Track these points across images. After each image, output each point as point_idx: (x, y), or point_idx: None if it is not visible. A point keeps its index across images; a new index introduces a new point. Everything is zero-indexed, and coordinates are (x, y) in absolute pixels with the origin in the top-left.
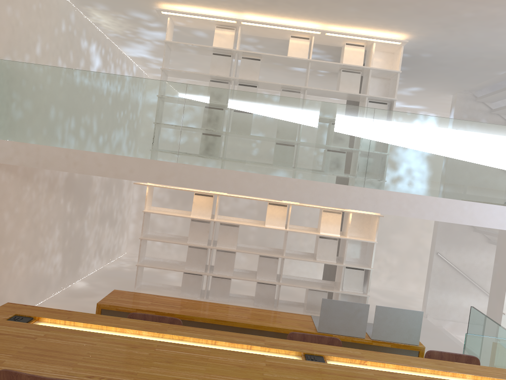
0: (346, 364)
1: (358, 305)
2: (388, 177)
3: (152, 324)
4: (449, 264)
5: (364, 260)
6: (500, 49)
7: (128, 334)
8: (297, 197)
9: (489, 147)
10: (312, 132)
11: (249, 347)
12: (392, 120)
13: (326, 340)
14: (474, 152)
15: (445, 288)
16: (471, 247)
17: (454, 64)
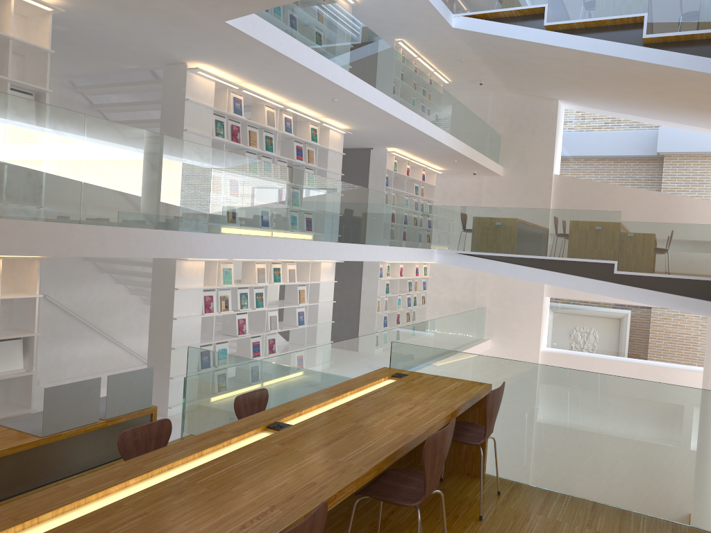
0: (295, 420)
1: (90, 381)
2: (107, 208)
3: (113, 470)
4: (60, 308)
5: (11, 325)
6: (157, 45)
7: (117, 493)
8: (3, 247)
9: (196, 170)
10: (7, 144)
11: (228, 442)
12: (106, 132)
13: (156, 425)
14: (184, 175)
15: (58, 340)
16: (83, 280)
17: (86, 46)
